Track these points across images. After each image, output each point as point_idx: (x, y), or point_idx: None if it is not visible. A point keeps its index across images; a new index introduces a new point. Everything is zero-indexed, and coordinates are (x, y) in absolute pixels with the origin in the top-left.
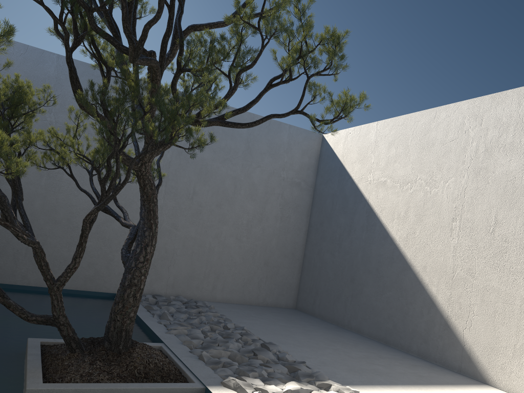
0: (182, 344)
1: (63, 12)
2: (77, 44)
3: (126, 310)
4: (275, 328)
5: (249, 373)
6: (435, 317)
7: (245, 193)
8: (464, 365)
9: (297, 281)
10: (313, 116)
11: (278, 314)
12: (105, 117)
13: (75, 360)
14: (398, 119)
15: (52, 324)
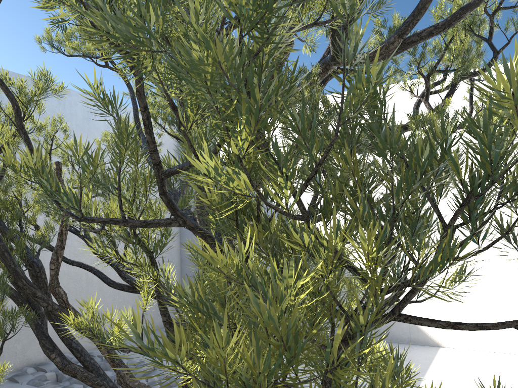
0: None
1: None
2: None
3: None
4: None
5: None
6: None
7: None
8: (413, 335)
9: None
10: None
11: None
12: None
13: None
14: None
15: None
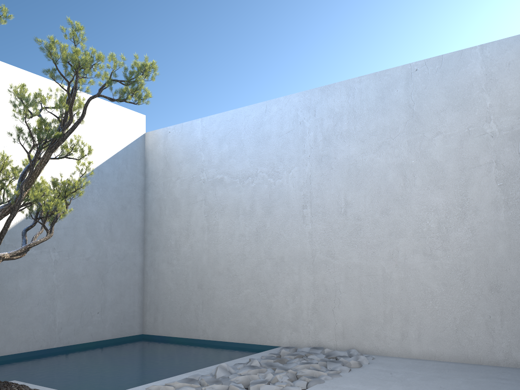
0: None
1: None
2: None
3: None
4: None
5: None
6: None
7: (423, 182)
8: None
9: None
10: None
11: (487, 381)
12: None
13: None
14: None
15: None
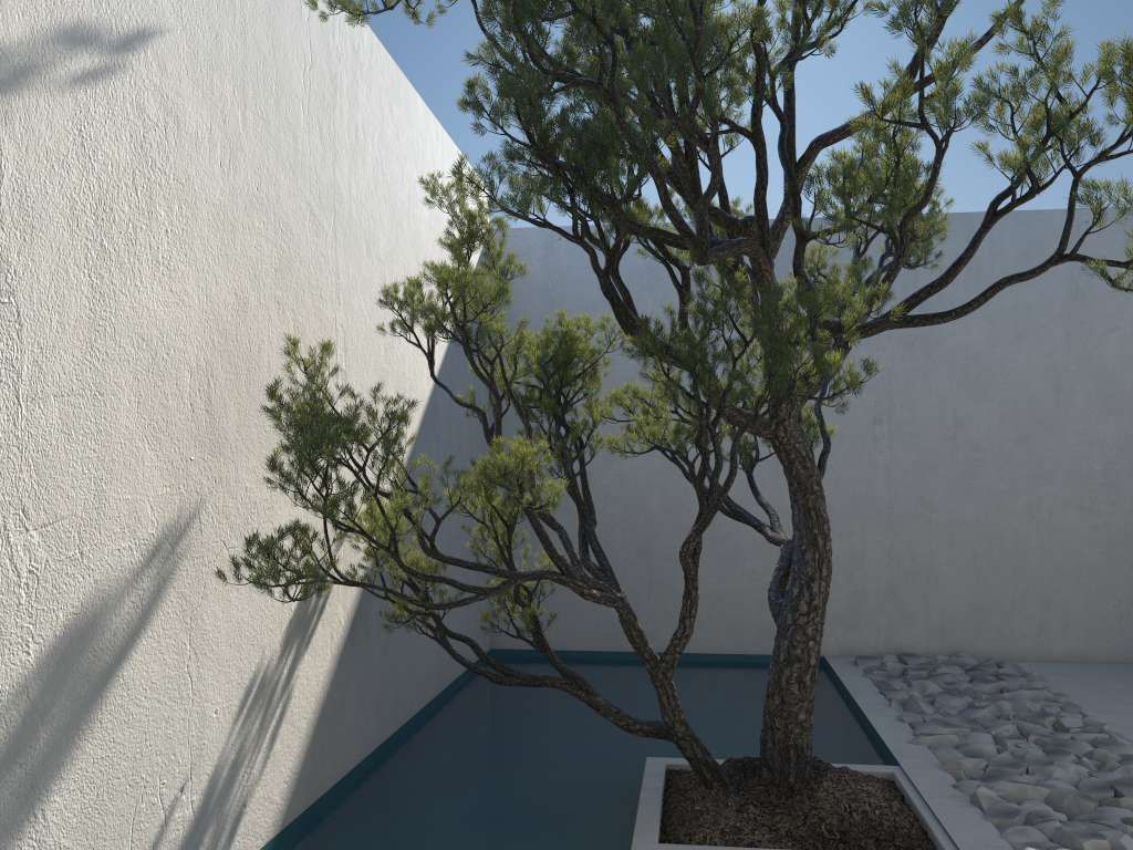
0: (941, 768)
1: (576, 222)
2: (611, 260)
3: (788, 708)
4: None
5: (1084, 841)
6: None
7: (1086, 400)
8: None
9: None
10: (1096, 264)
11: None
12: None
13: (712, 802)
14: None
15: (667, 738)
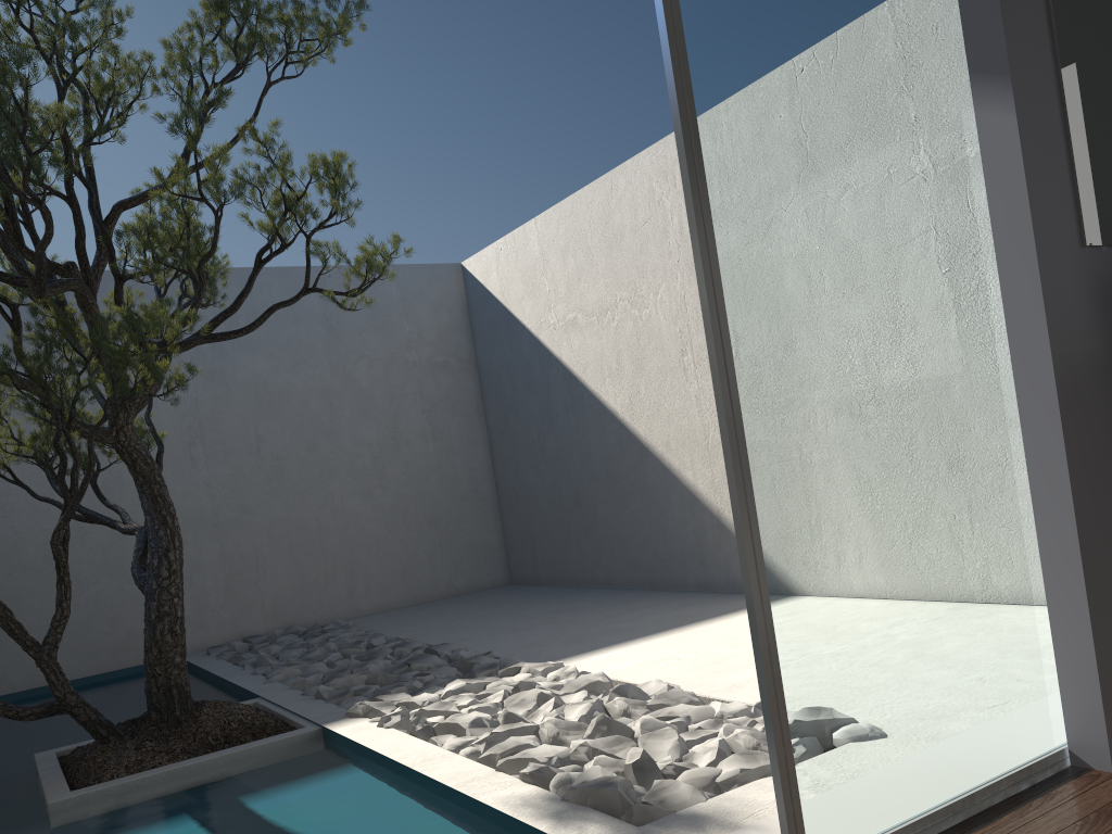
0: (292, 688)
1: None
2: None
3: (166, 655)
4: (461, 623)
5: (392, 690)
6: (703, 518)
7: (353, 411)
8: None
9: (498, 535)
10: (329, 293)
11: (474, 601)
12: (33, 380)
13: (113, 751)
14: (563, 207)
15: (60, 711)
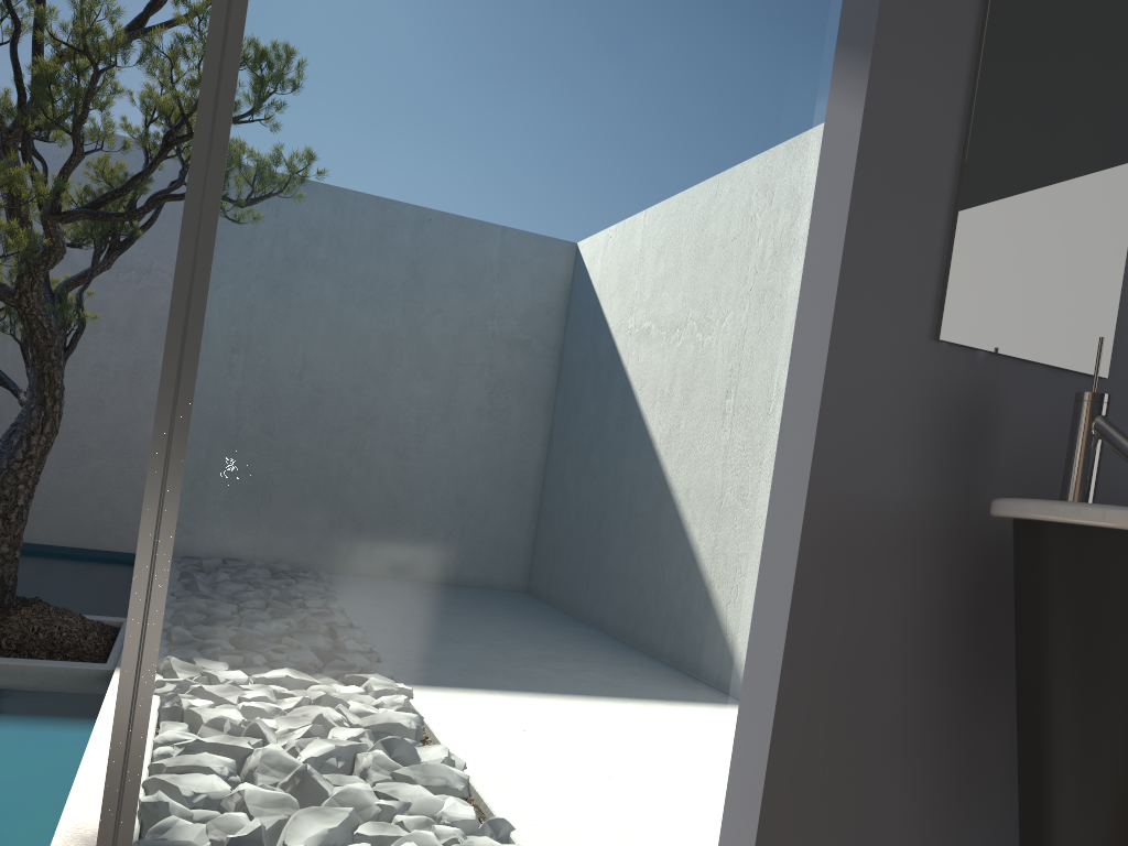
0: None
1: None
2: None
3: None
4: None
5: None
6: None
7: None
8: None
9: None
10: None
11: None
12: None
13: None
14: None
15: None
